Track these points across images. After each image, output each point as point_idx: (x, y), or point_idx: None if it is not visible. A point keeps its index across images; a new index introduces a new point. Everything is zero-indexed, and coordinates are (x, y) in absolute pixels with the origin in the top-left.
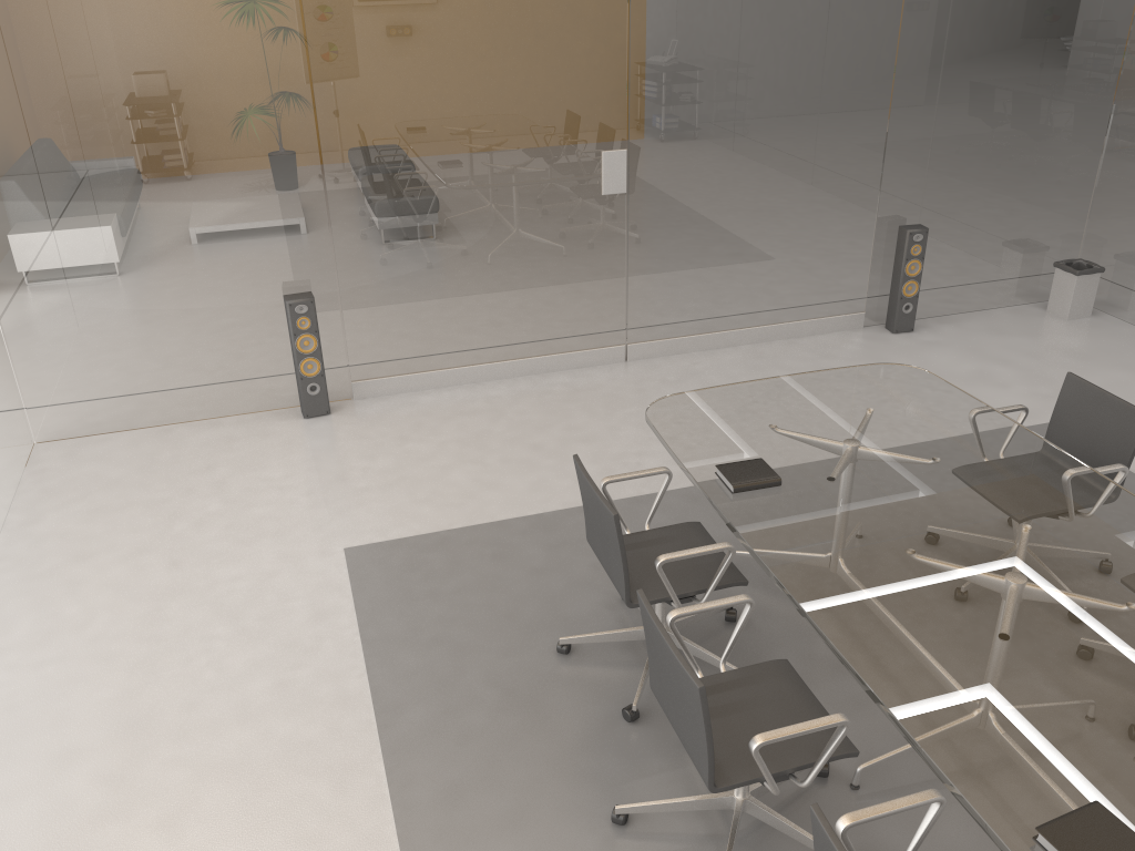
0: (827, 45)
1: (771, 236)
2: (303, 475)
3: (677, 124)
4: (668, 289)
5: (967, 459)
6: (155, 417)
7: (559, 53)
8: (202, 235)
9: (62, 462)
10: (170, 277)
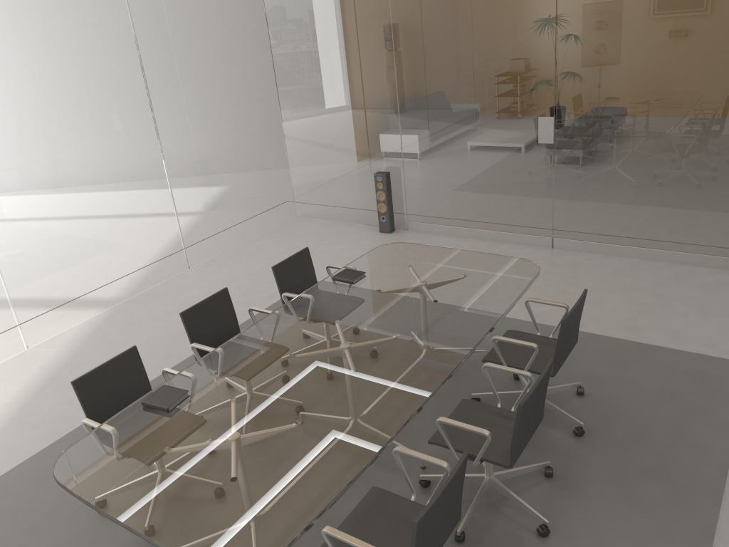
0: (707, 55)
1: (660, 187)
2: (343, 252)
3: (588, 104)
4: (581, 209)
5: (444, 305)
6: (333, 216)
7: (513, 59)
8: (352, 138)
9: (292, 224)
10: (340, 155)
